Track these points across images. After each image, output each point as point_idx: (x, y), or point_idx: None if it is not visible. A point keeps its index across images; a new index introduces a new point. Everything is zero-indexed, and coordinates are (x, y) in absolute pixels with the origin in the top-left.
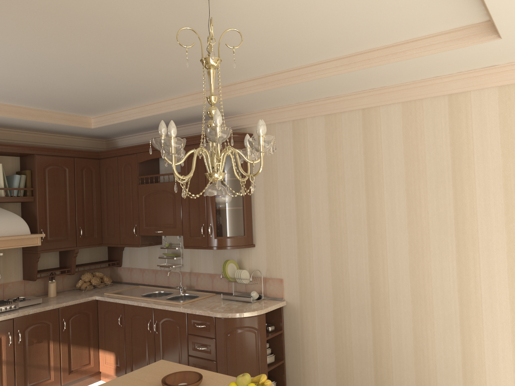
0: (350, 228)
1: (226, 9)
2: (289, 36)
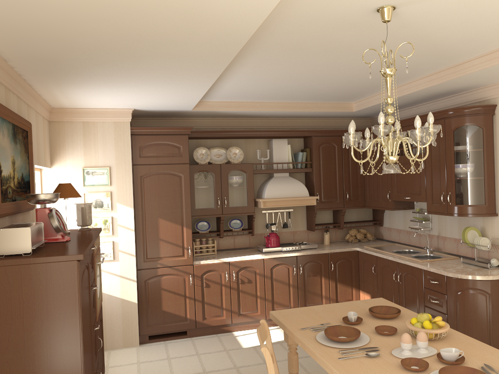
0: None
1: (414, 19)
2: (491, 21)
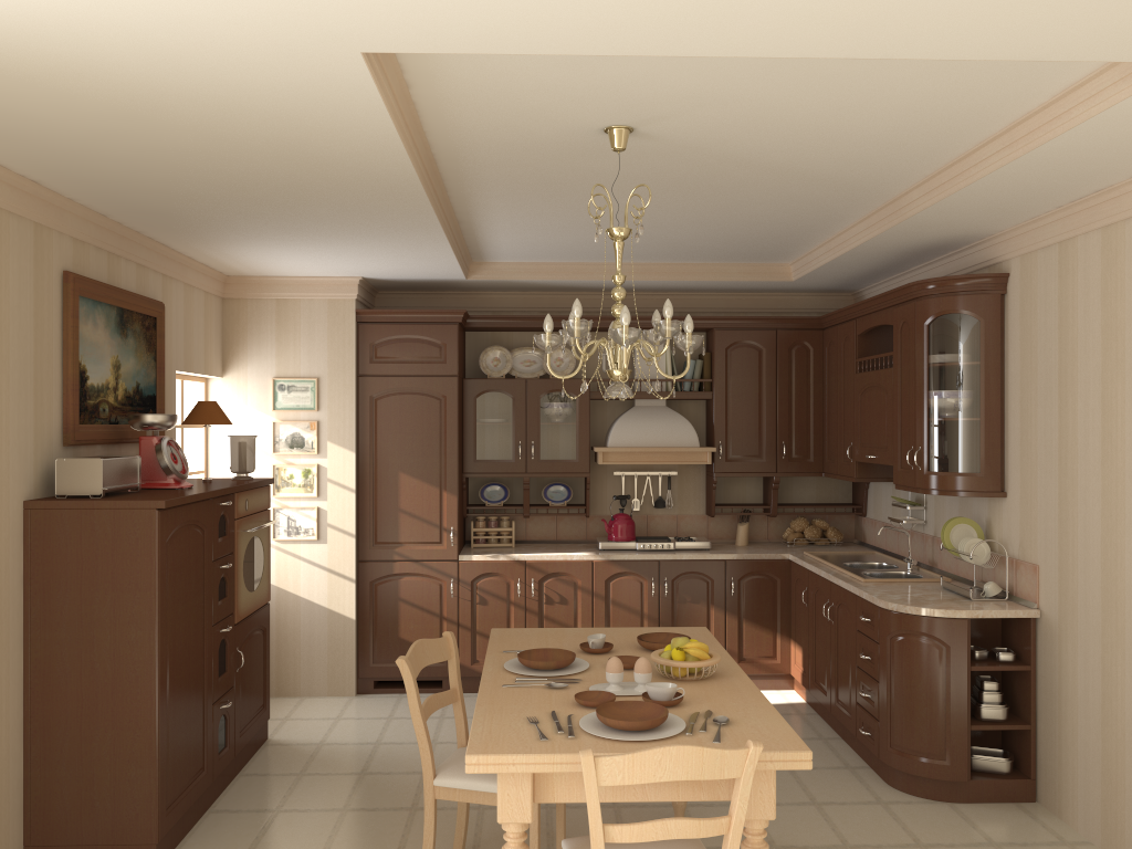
0: (1129, 471)
1: (690, 140)
2: (839, 137)
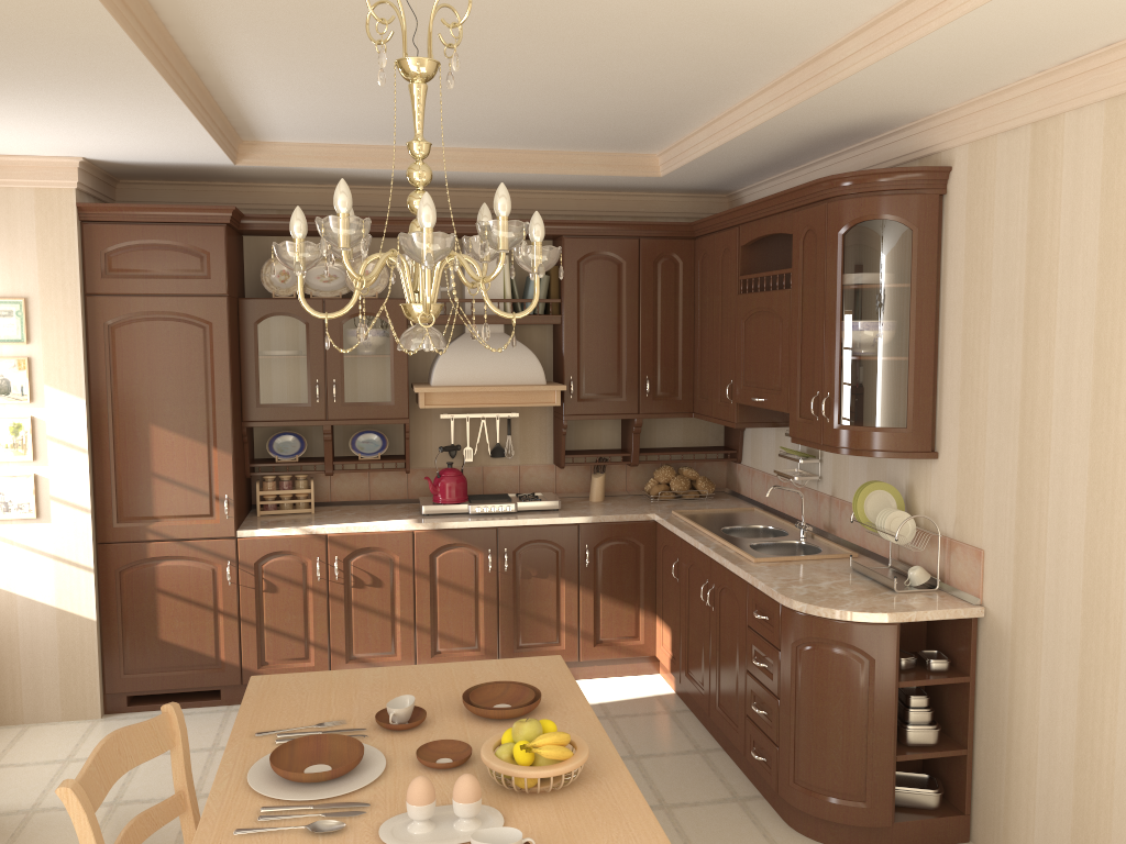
0: None
1: None
2: None
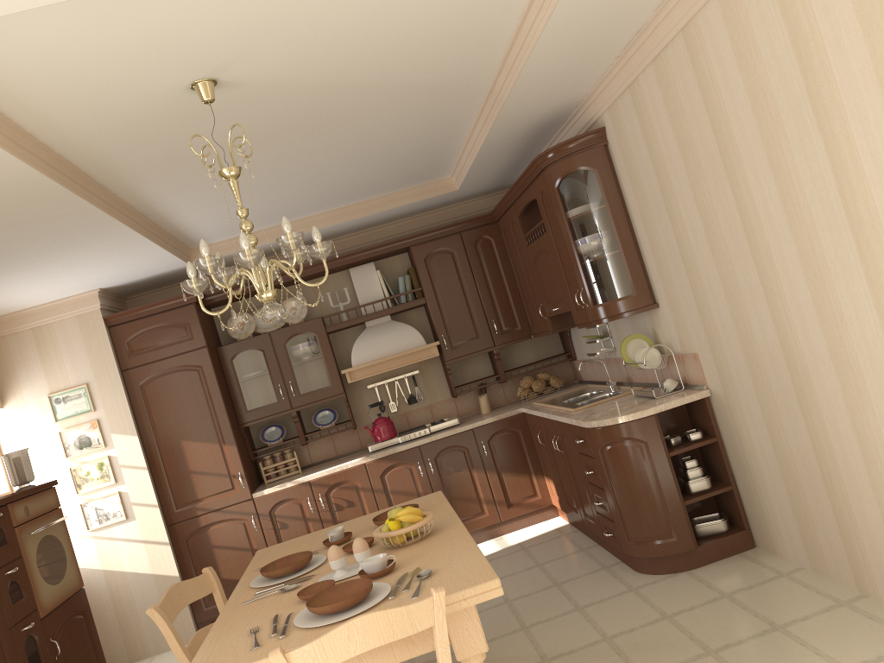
0: (732, 251)
1: (275, 78)
2: (401, 40)
